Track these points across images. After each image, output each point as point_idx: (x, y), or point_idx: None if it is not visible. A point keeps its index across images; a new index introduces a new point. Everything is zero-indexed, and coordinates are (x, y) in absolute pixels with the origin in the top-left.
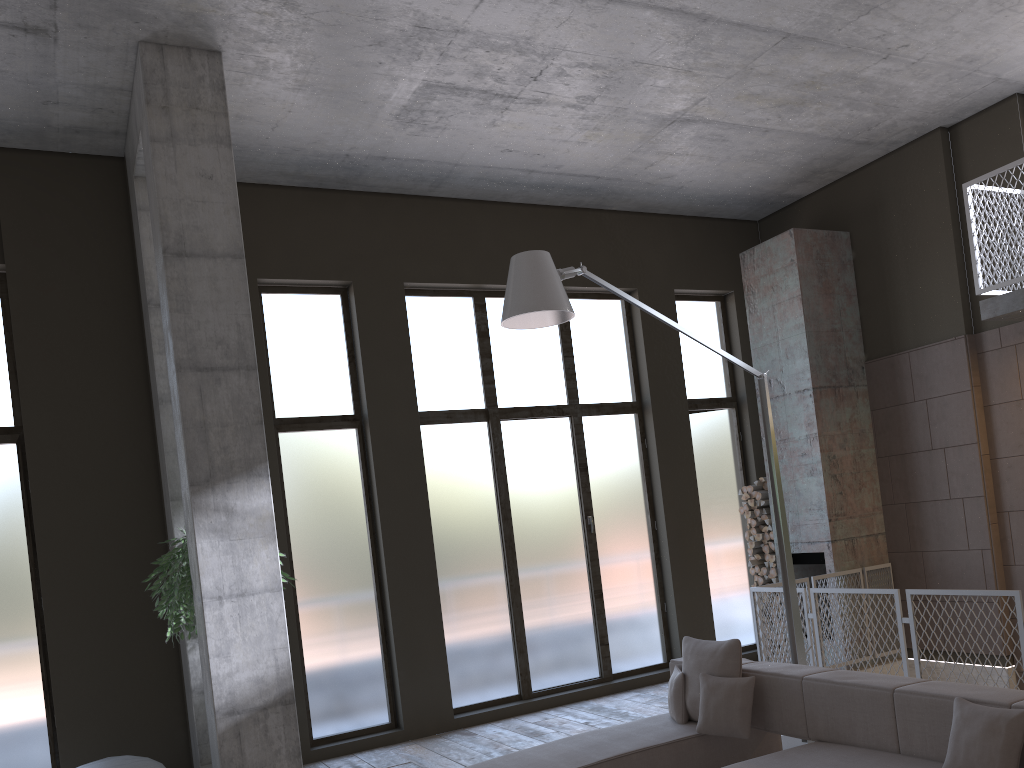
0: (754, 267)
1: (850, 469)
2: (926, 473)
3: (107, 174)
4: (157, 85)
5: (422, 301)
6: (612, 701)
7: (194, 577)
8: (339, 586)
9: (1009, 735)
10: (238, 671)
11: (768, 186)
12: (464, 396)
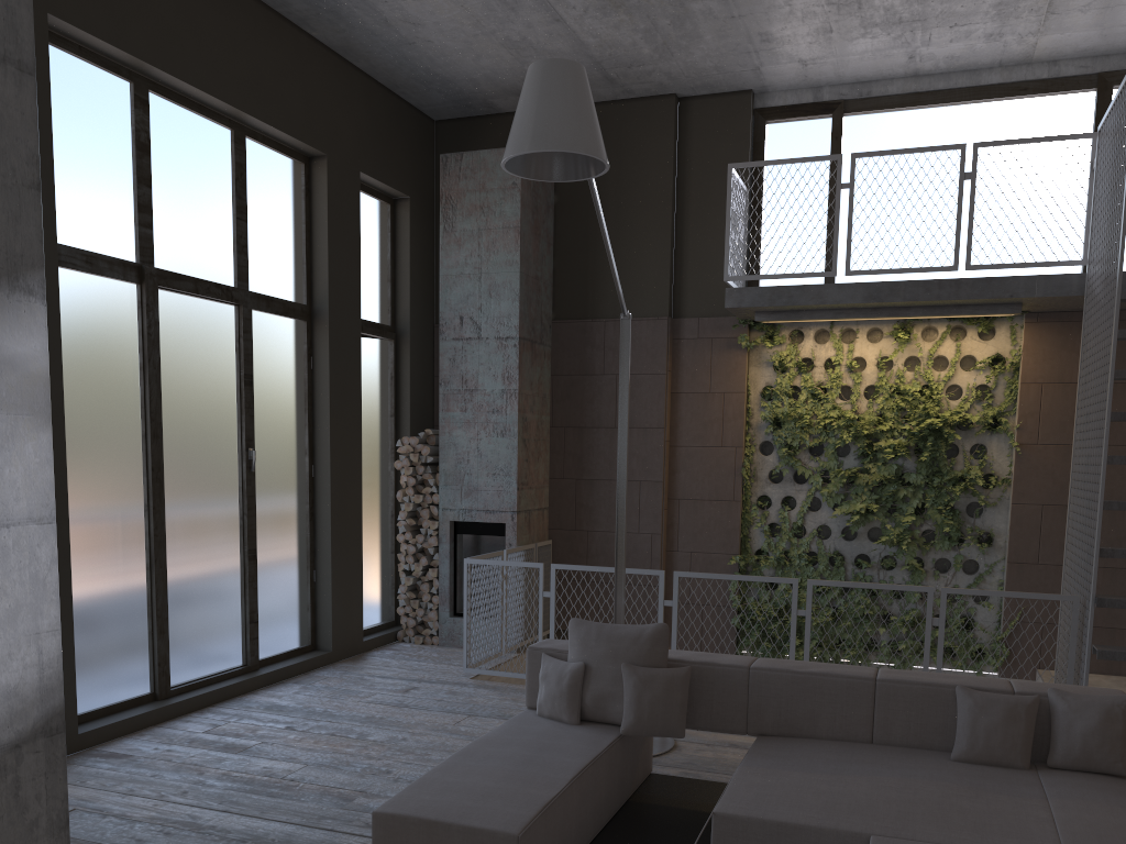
0: (460, 177)
1: (534, 435)
2: (605, 451)
3: None
4: None
5: (60, 57)
6: (281, 697)
7: None
8: None
9: (1028, 720)
10: None
11: (488, 85)
12: (110, 236)
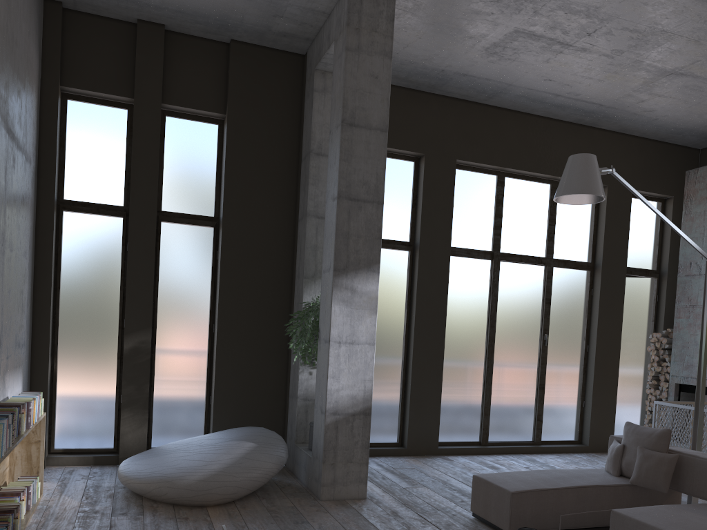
0: (695, 182)
1: None
2: None
3: (293, 65)
4: (355, 14)
5: (464, 173)
6: (541, 458)
7: (323, 327)
8: (381, 350)
9: None
10: (342, 389)
11: None
12: (479, 241)
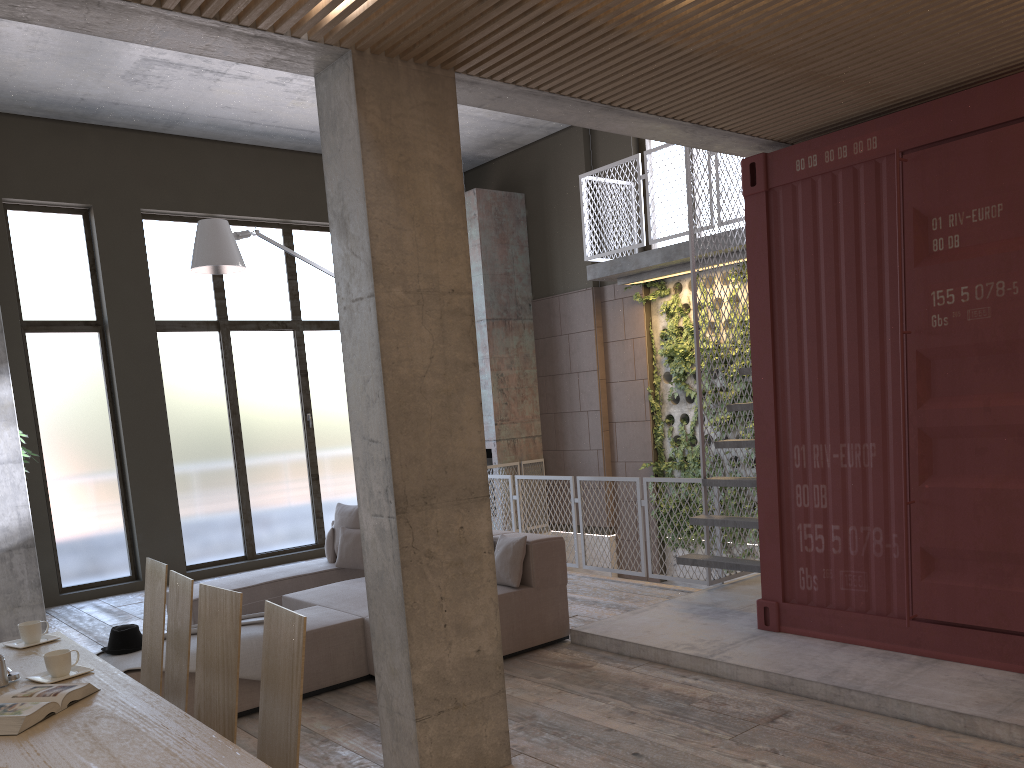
0: None
1: (515, 385)
2: (567, 391)
3: None
4: None
5: (159, 225)
6: None
7: None
8: (84, 464)
9: None
10: None
11: (462, 149)
12: (198, 309)
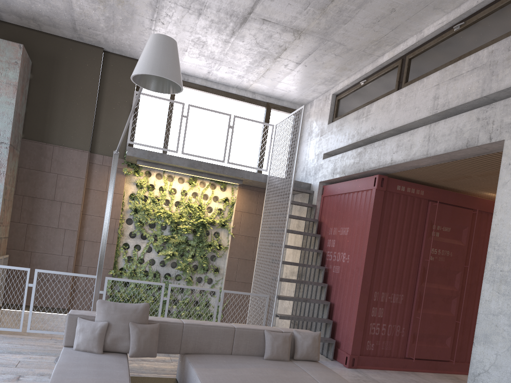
0: None
1: (8, 197)
2: (47, 211)
3: None
4: None
5: None
6: None
7: None
8: None
9: (289, 342)
10: None
11: (3, 5)
12: None
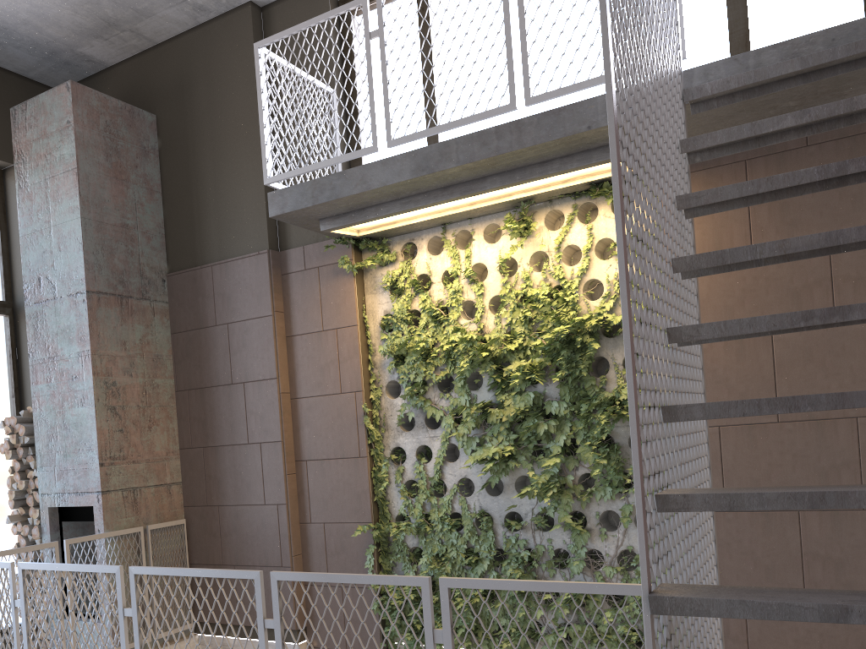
0: (27, 128)
1: (138, 401)
2: (226, 412)
3: None
4: None
5: None
6: None
7: None
8: None
9: None
10: None
11: (50, 27)
12: None
